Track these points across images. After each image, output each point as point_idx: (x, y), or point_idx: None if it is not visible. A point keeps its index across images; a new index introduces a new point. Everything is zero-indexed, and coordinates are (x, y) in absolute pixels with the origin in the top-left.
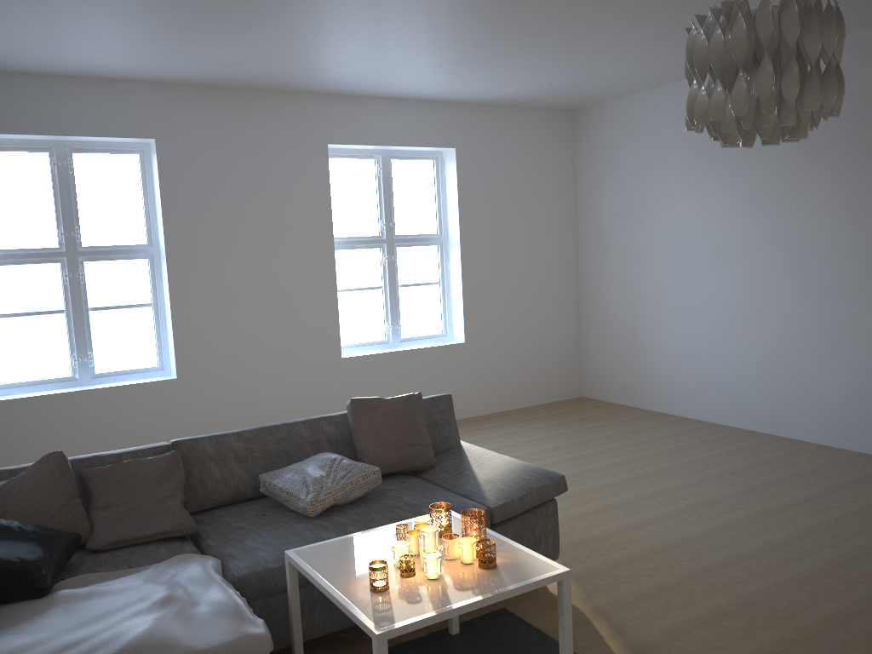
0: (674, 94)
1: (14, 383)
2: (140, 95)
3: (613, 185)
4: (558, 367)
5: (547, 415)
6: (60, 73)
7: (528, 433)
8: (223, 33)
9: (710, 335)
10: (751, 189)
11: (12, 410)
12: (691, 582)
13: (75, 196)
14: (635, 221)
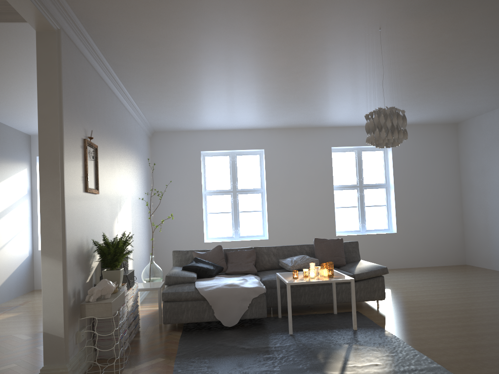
0: (497, 114)
1: (213, 237)
2: (259, 134)
3: (474, 158)
4: (450, 248)
5: (438, 269)
6: (233, 129)
7: (421, 274)
8: (282, 113)
9: None
10: None
11: (212, 246)
12: (437, 312)
13: (236, 171)
14: (484, 175)
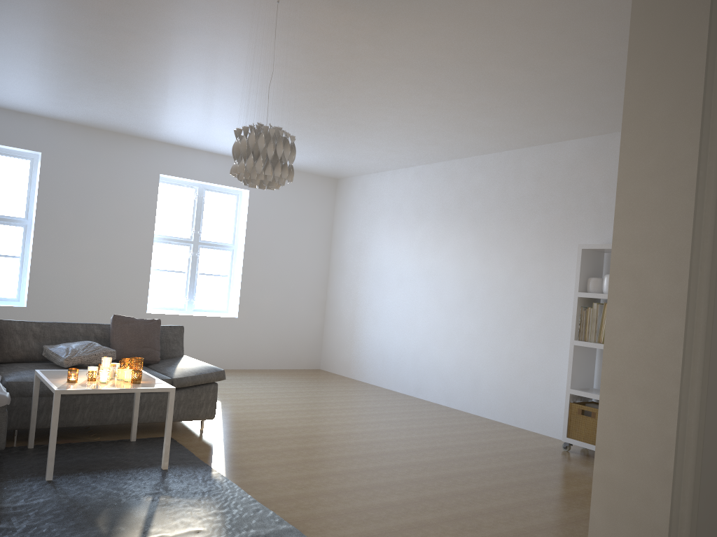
0: (388, 178)
1: None
2: (37, 124)
3: (352, 229)
4: (304, 346)
5: (285, 374)
6: None
7: (264, 379)
8: (86, 97)
9: (391, 331)
10: (419, 241)
11: None
12: (286, 439)
13: None
14: (361, 254)
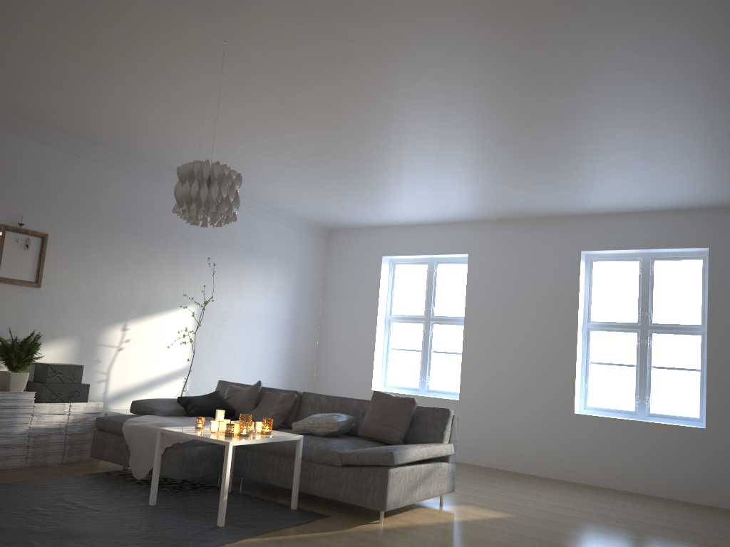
0: None
1: (393, 385)
2: (464, 230)
3: None
4: None
5: None
6: (424, 223)
7: (699, 520)
8: (431, 192)
9: None
10: None
11: None
12: None
13: (435, 287)
14: None
